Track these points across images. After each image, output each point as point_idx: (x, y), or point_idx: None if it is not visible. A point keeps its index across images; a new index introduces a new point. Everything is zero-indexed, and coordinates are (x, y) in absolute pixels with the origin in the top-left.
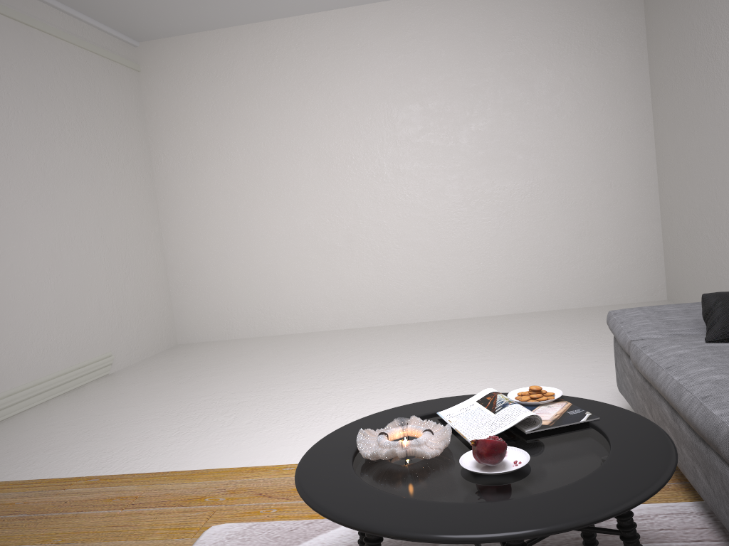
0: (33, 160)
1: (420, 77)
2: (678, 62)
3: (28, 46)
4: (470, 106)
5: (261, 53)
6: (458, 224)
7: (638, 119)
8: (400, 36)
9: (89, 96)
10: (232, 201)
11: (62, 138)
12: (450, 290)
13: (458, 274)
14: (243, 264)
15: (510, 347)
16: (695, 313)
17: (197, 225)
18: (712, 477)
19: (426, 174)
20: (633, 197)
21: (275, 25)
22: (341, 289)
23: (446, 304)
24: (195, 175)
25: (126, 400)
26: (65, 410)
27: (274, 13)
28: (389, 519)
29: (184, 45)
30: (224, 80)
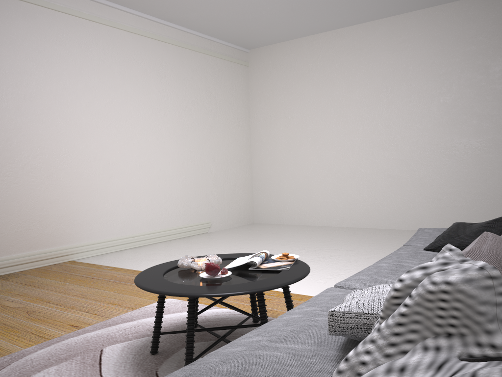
0: (177, 117)
1: (407, 66)
2: None
3: (182, 58)
4: (439, 85)
5: (312, 54)
6: (424, 166)
7: None
8: (396, 39)
9: (214, 82)
10: (288, 142)
11: (195, 105)
12: (416, 210)
13: (422, 200)
14: (291, 180)
15: None
16: None
17: (269, 155)
18: None
19: (406, 131)
20: None
21: (320, 36)
22: (345, 201)
23: (412, 219)
24: (271, 126)
25: (200, 245)
26: (173, 245)
27: (319, 30)
28: (146, 282)
29: (271, 50)
30: (290, 70)
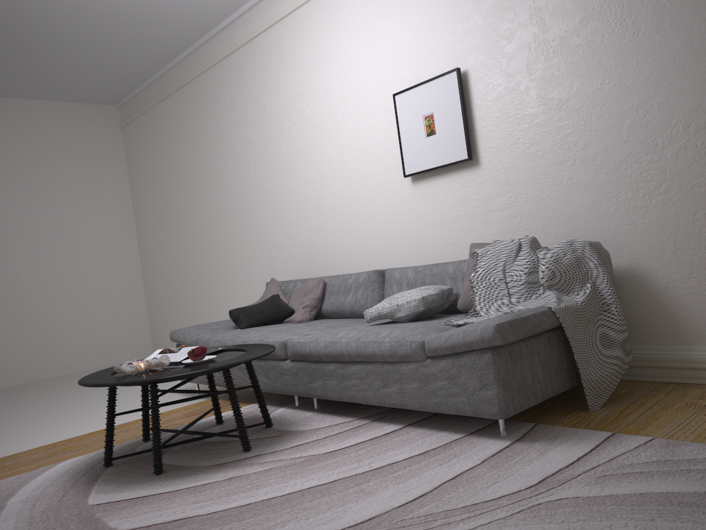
0: None
1: None
2: (159, 183)
3: None
4: None
5: None
6: None
7: (124, 220)
8: None
9: None
10: None
11: None
12: None
13: None
14: None
15: (54, 395)
16: (223, 324)
17: None
18: (270, 373)
19: None
20: (124, 278)
21: None
22: None
23: None
24: None
25: None
26: None
27: None
28: (182, 372)
29: None
30: None
